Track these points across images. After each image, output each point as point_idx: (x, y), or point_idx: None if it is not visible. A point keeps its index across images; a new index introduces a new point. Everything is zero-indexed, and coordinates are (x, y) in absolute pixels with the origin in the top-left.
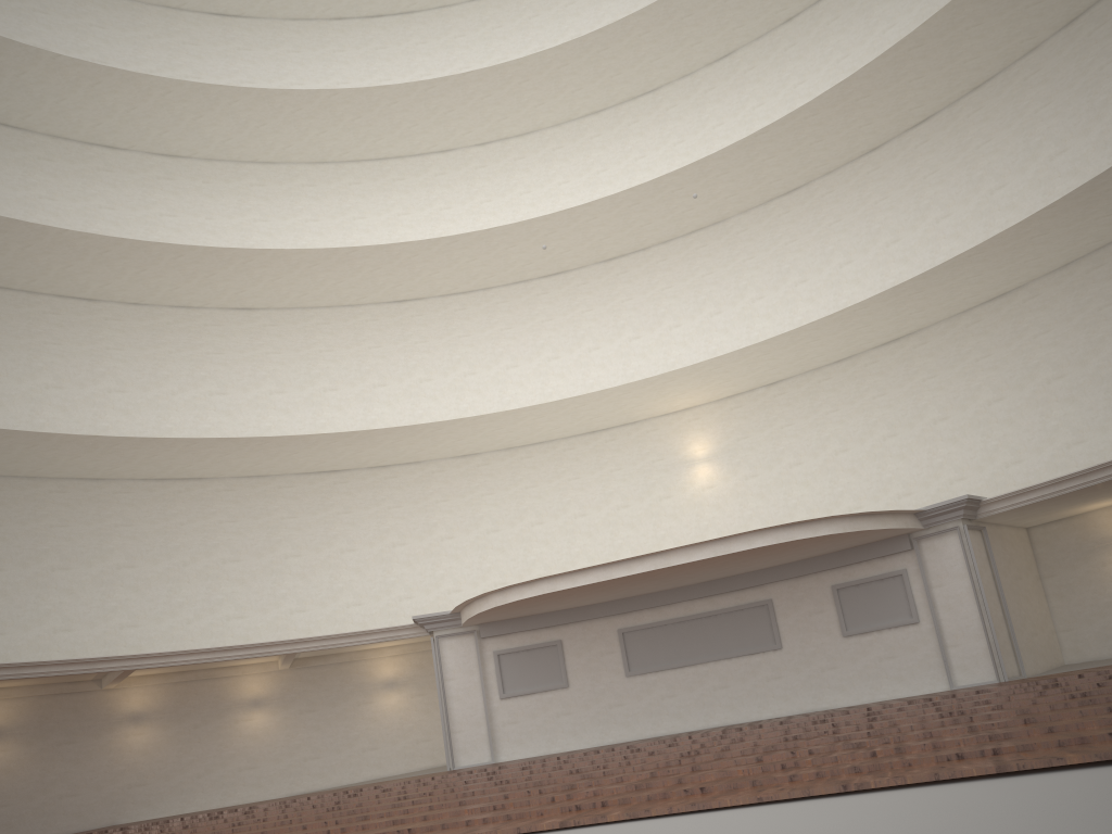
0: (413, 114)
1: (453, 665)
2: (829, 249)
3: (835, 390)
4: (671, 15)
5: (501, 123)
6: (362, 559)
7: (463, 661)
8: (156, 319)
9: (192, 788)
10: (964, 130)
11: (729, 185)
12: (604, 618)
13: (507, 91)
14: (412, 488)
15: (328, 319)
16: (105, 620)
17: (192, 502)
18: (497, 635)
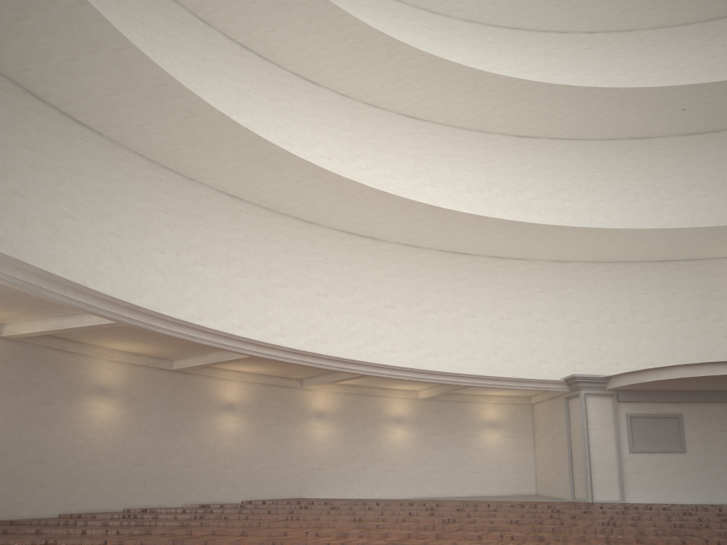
0: None
1: (594, 418)
2: None
3: None
4: None
5: (616, 17)
6: (478, 325)
7: (602, 417)
8: (355, 110)
9: (352, 479)
10: None
11: None
12: (719, 403)
13: None
14: (518, 278)
15: (468, 139)
16: (306, 334)
17: (368, 255)
18: (630, 401)
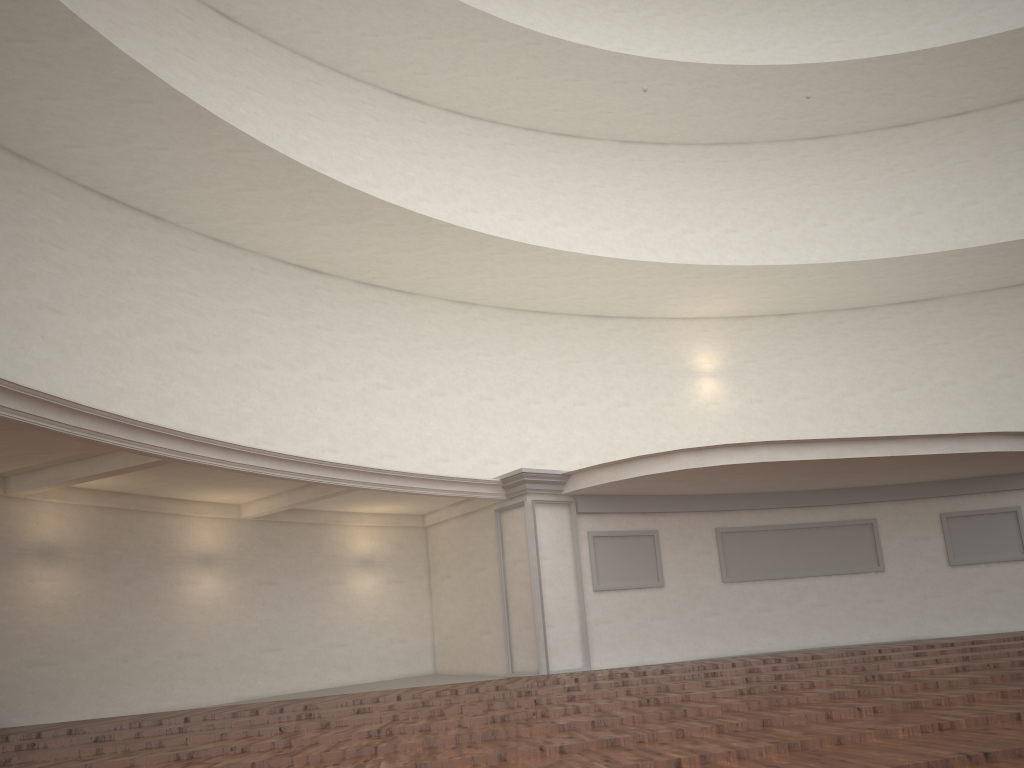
0: None
1: (546, 540)
2: (851, 202)
3: (847, 335)
4: None
5: None
6: (342, 395)
7: (556, 538)
8: None
9: (116, 678)
10: (999, 134)
11: (793, 105)
12: (701, 513)
13: None
14: (402, 322)
15: (320, 80)
16: None
17: (144, 247)
18: (592, 513)
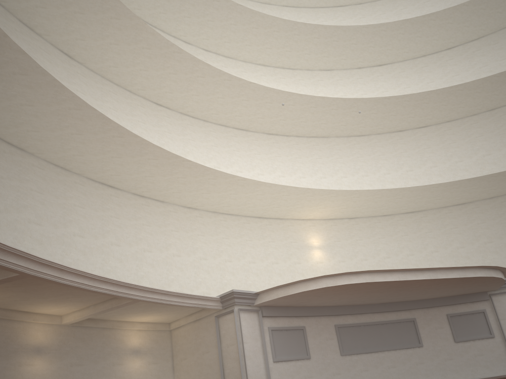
0: (194, 10)
1: (246, 332)
2: (378, 165)
3: (383, 228)
4: (332, 36)
5: (224, 44)
6: (124, 254)
7: (251, 331)
8: (8, 21)
9: None
10: (443, 135)
11: (350, 119)
12: (327, 316)
13: (244, 28)
14: (157, 216)
15: (116, 92)
16: None
17: (12, 164)
18: (270, 317)
